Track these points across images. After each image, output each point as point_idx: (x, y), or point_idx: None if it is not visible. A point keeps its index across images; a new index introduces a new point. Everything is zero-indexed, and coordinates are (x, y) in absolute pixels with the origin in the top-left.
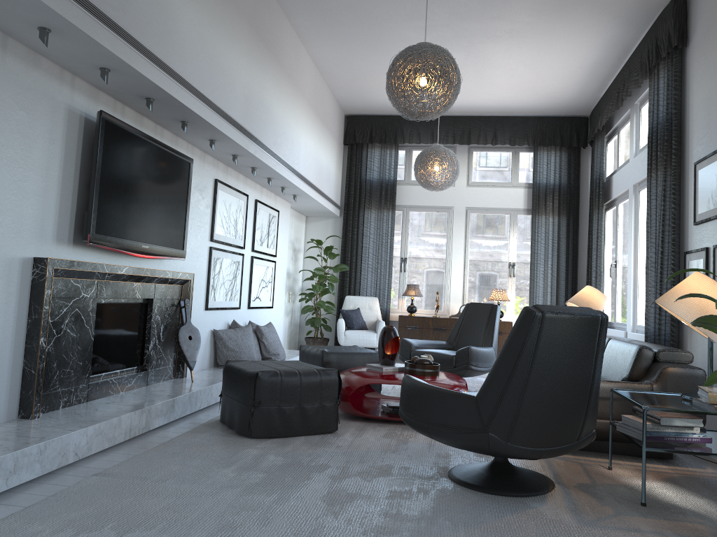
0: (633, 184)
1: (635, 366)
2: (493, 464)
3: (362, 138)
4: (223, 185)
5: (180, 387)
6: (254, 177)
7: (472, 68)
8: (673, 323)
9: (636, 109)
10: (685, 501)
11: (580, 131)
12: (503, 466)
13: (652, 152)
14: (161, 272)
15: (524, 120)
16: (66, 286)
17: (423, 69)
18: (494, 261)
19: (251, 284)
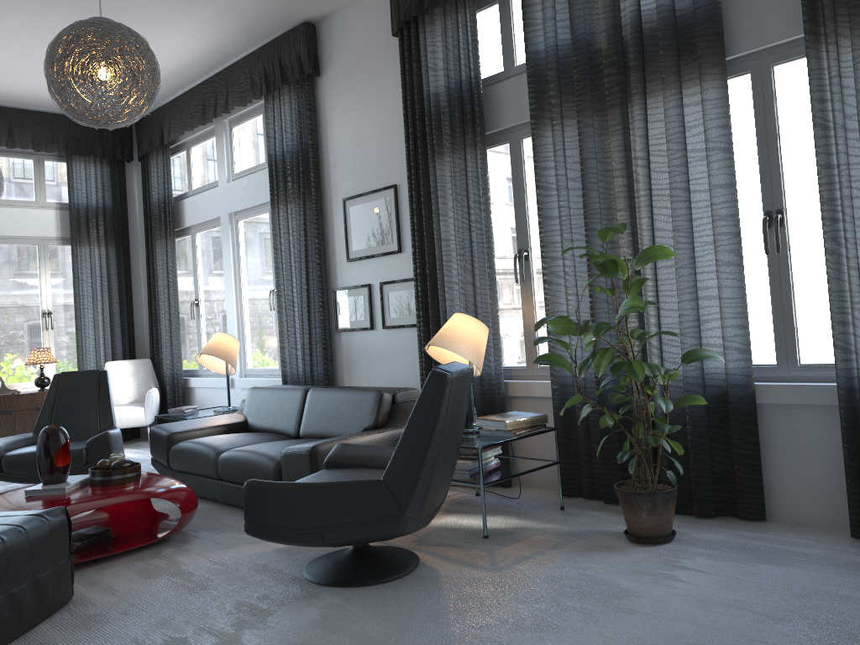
0: (229, 213)
1: (380, 412)
2: (359, 551)
3: None
4: None
5: None
6: None
7: (22, 41)
8: (327, 362)
9: (226, 127)
10: (494, 523)
11: (125, 140)
12: (369, 549)
13: (277, 182)
14: None
15: (51, 118)
16: None
17: (103, 56)
18: (21, 311)
19: None
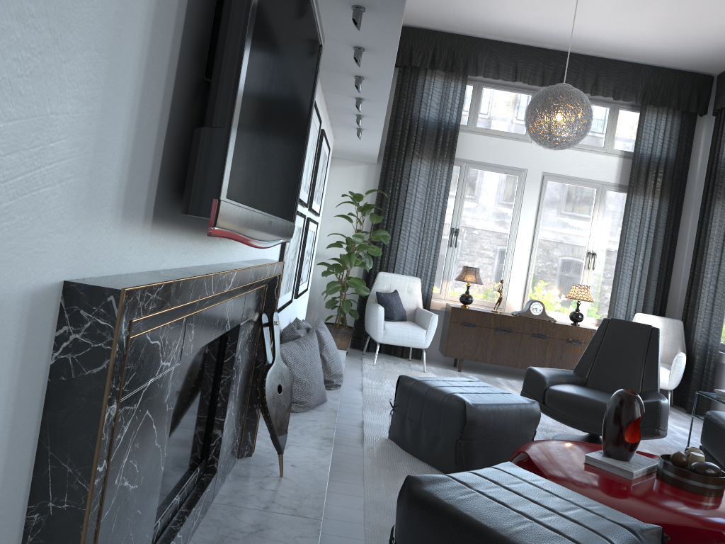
0: None
1: None
2: None
3: (421, 60)
4: None
5: (280, 507)
6: (336, 93)
7: None
8: None
9: None
10: None
11: (702, 93)
12: None
13: None
14: (262, 269)
15: (635, 68)
16: (135, 357)
17: None
18: (569, 247)
19: (302, 262)
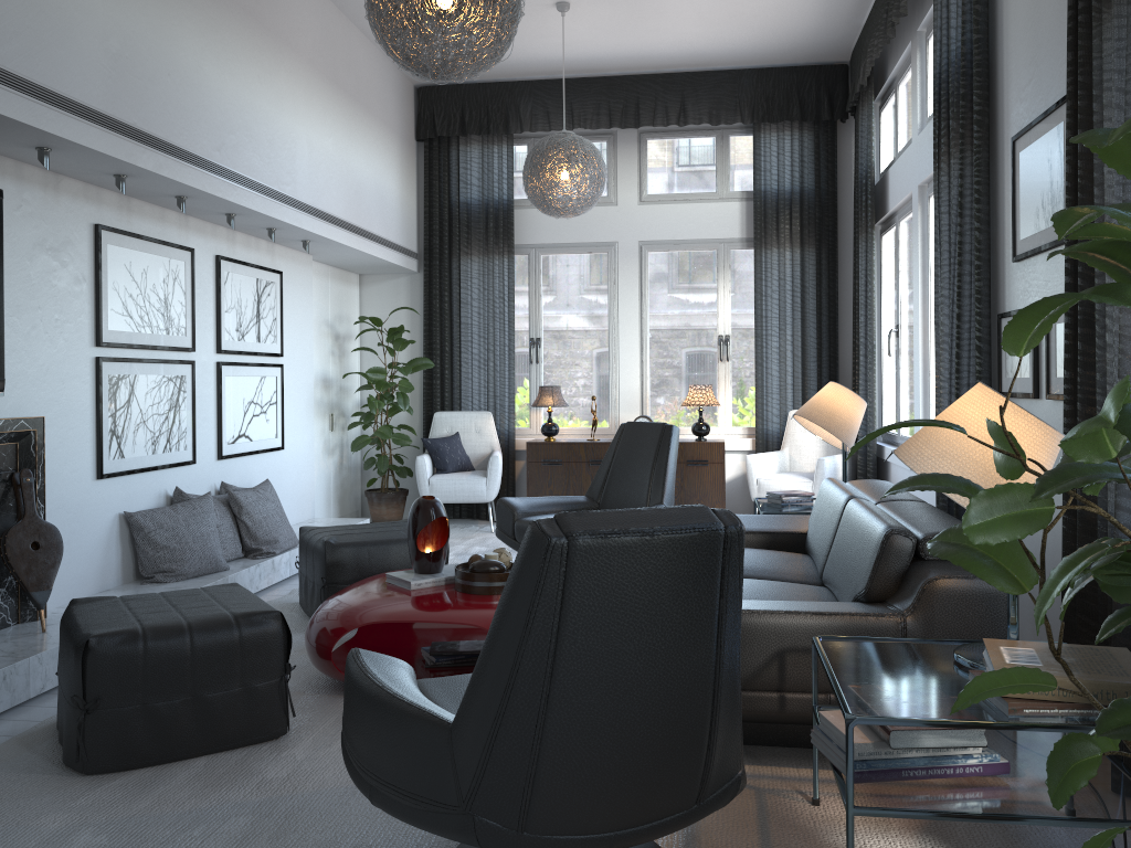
0: (918, 185)
1: (877, 572)
2: None
3: (447, 126)
4: (120, 235)
5: None
6: (201, 214)
7: None
8: None
9: (921, 41)
10: None
11: (835, 90)
12: None
13: (941, 122)
14: None
15: (733, 77)
16: None
17: None
18: (694, 335)
19: (220, 415)
